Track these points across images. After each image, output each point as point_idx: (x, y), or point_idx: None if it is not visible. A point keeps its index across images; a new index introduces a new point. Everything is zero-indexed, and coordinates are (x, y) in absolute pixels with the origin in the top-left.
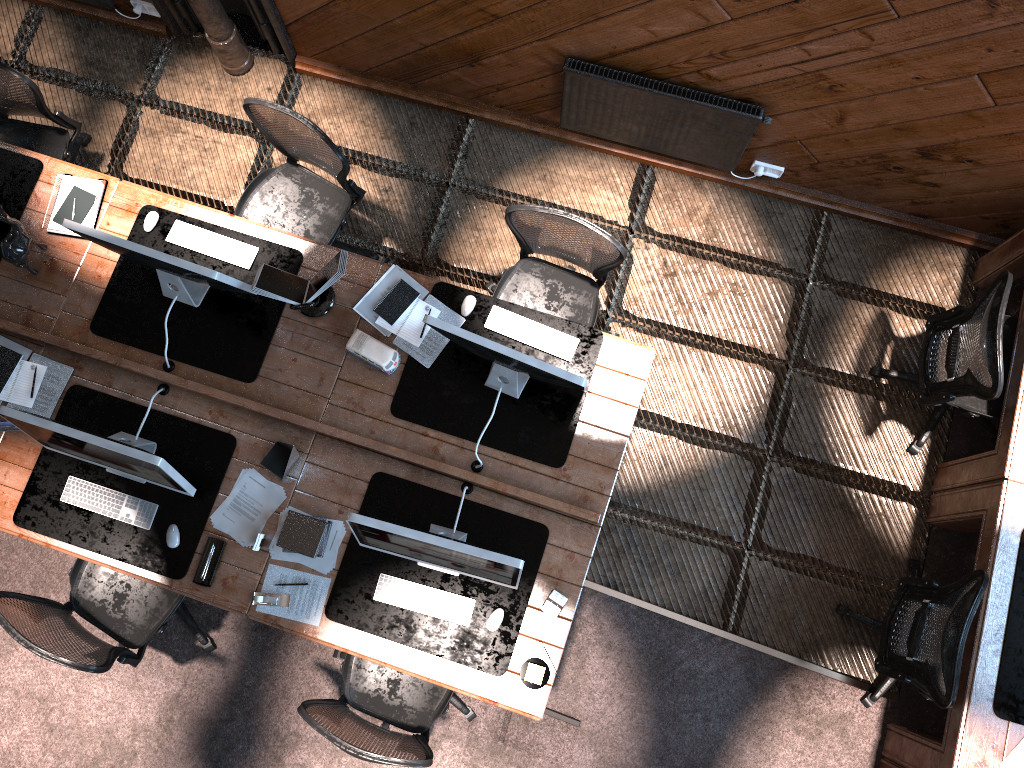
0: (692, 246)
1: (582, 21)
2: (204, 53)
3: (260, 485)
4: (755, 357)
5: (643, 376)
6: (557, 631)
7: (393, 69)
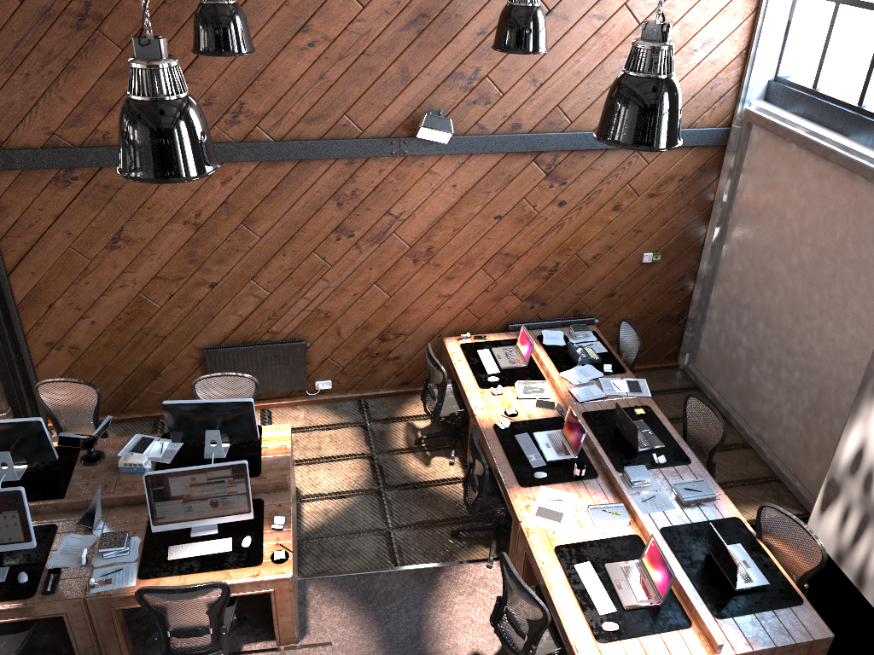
0: (302, 429)
1: (206, 322)
2: None
3: (78, 538)
4: (355, 456)
5: (288, 433)
6: (285, 535)
7: (110, 403)
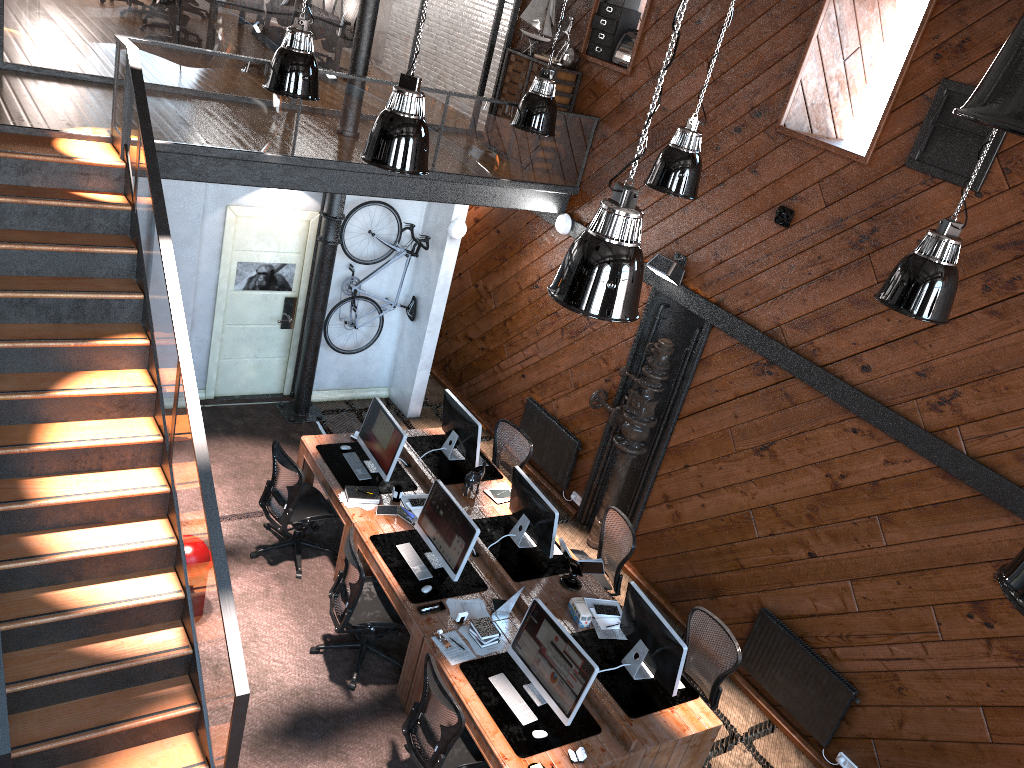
0: None
1: (783, 585)
2: (583, 531)
3: (480, 607)
4: None
5: (707, 725)
6: (566, 767)
7: (668, 586)
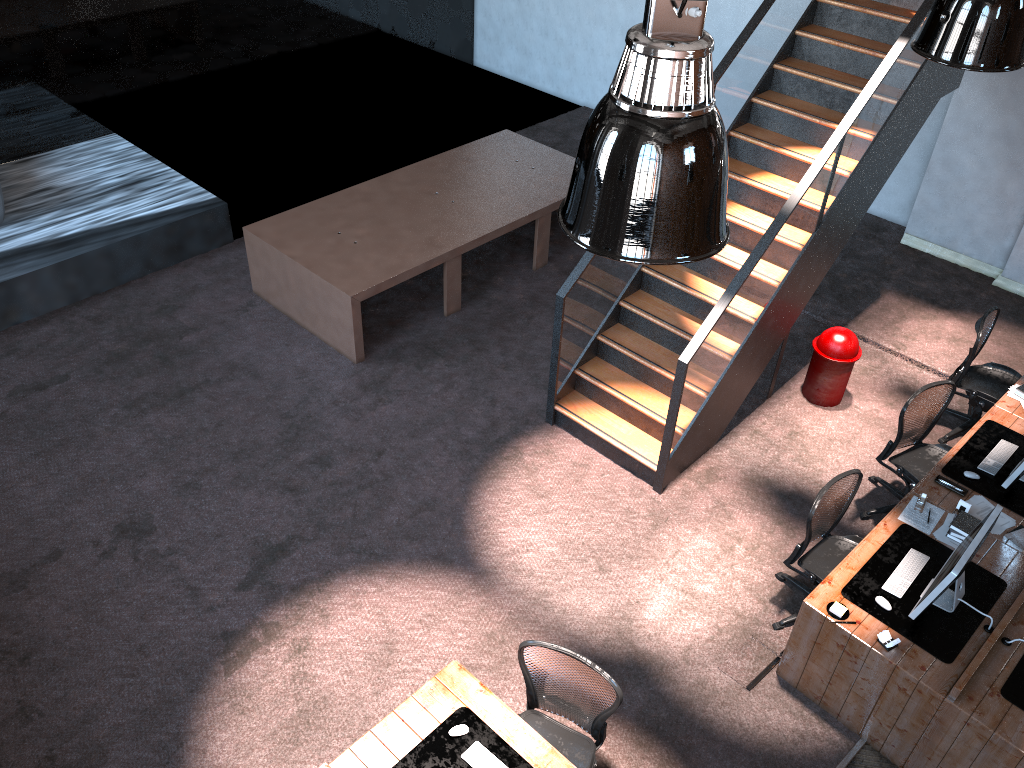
0: None
1: None
2: None
3: (1001, 524)
4: None
5: None
6: (864, 635)
7: None
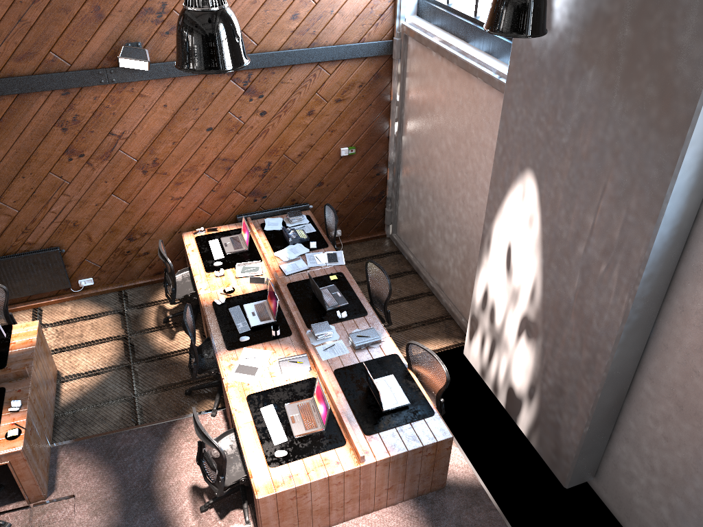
0: (68, 321)
1: None
2: None
3: None
4: (111, 339)
5: (35, 328)
6: (21, 415)
7: None
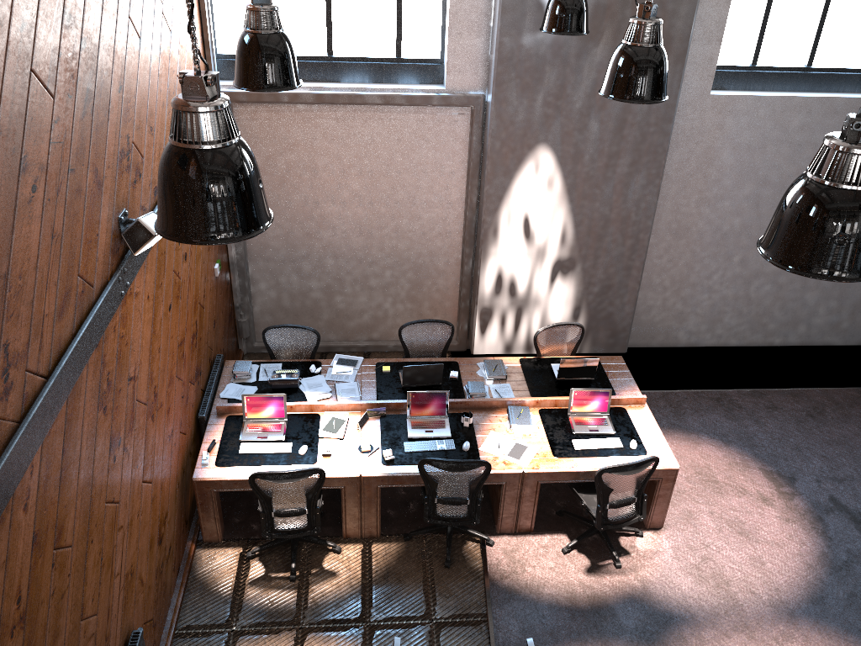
0: None
1: None
2: None
3: None
4: None
5: None
6: None
7: None
